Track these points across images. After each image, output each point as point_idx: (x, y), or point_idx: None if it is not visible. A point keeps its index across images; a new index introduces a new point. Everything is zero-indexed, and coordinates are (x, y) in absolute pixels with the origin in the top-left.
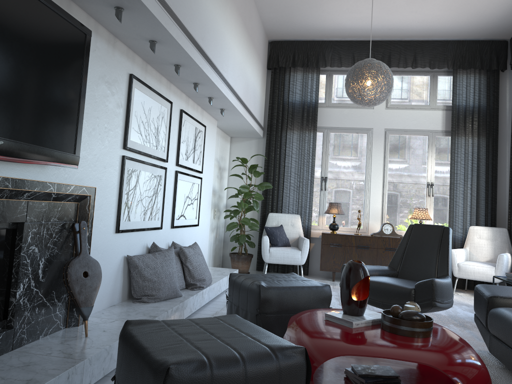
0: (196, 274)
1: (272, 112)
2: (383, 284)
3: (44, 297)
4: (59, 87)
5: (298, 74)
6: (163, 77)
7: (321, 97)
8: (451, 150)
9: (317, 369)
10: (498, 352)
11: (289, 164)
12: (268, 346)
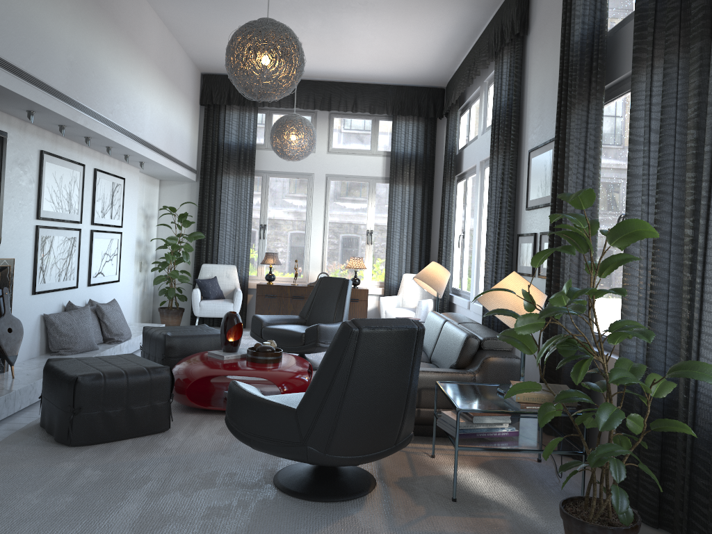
0: (113, 329)
1: (206, 153)
2: (283, 331)
3: None
4: None
5: (234, 113)
6: (75, 142)
7: (260, 138)
8: (389, 198)
9: (204, 394)
10: None
11: (225, 211)
12: (145, 367)
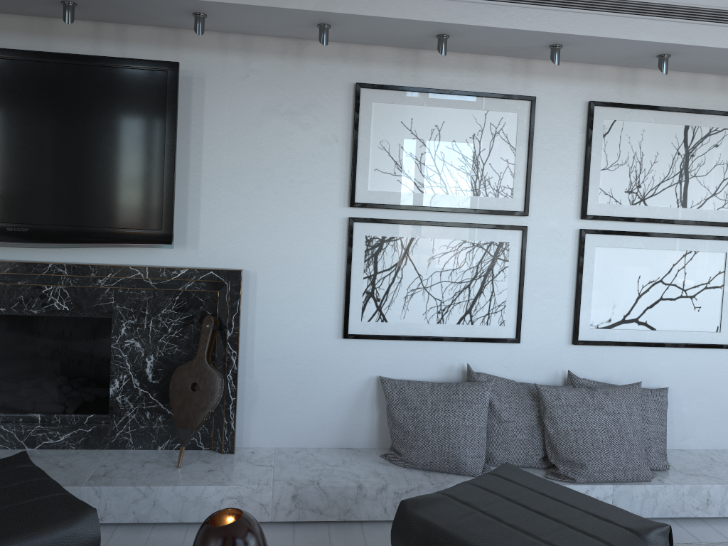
0: (562, 447)
1: None
2: None
3: (161, 403)
4: (119, 152)
5: None
6: (493, 57)
7: None
8: None
9: None
10: None
11: None
12: None
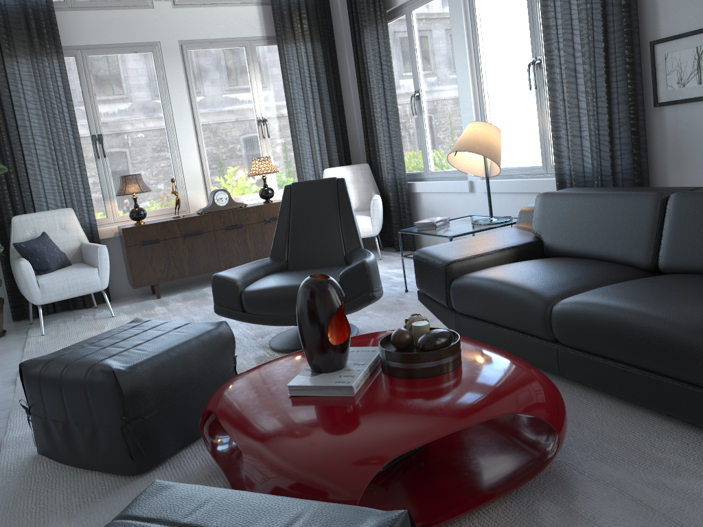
0: None
1: None
2: (290, 289)
3: None
4: None
5: None
6: None
7: None
8: (282, 66)
9: None
10: (477, 334)
11: (26, 121)
12: None
